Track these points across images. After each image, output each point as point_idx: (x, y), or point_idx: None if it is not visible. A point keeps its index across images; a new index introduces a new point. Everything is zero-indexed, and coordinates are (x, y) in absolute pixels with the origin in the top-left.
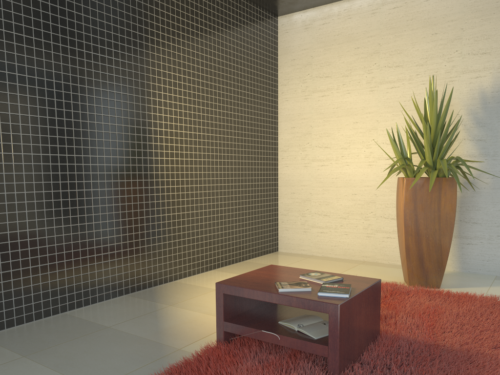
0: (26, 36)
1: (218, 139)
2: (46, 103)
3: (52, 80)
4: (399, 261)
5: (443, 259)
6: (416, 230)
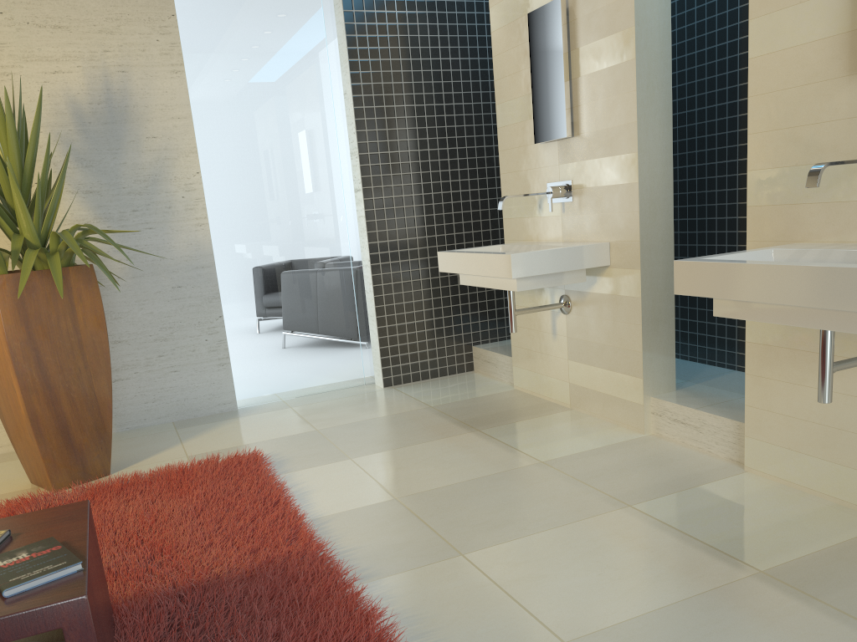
0: None
1: None
2: None
3: None
4: None
5: (105, 419)
6: (44, 378)
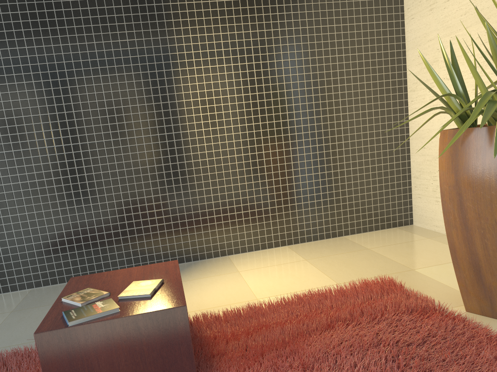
0: (37, 47)
1: (286, 96)
2: (62, 100)
3: (66, 78)
4: None
5: None
6: (463, 219)
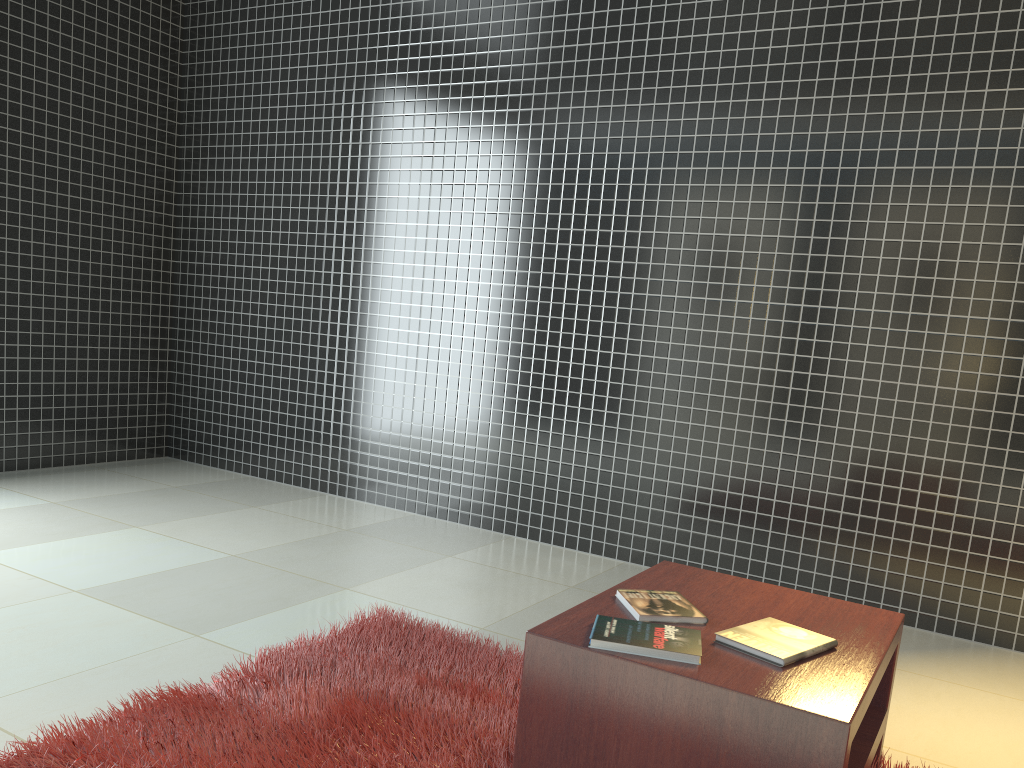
0: (783, 100)
1: None
2: (796, 211)
3: (819, 167)
4: None
5: None
6: None
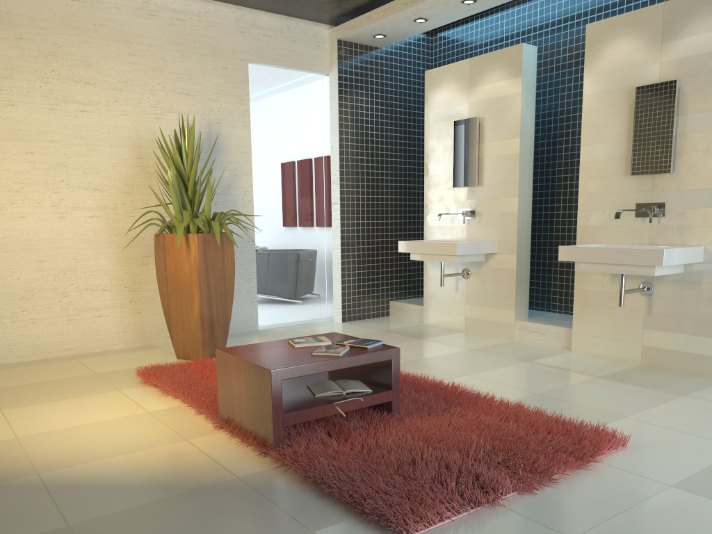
0: None
1: None
2: None
3: None
4: (118, 345)
5: (227, 321)
6: (209, 293)
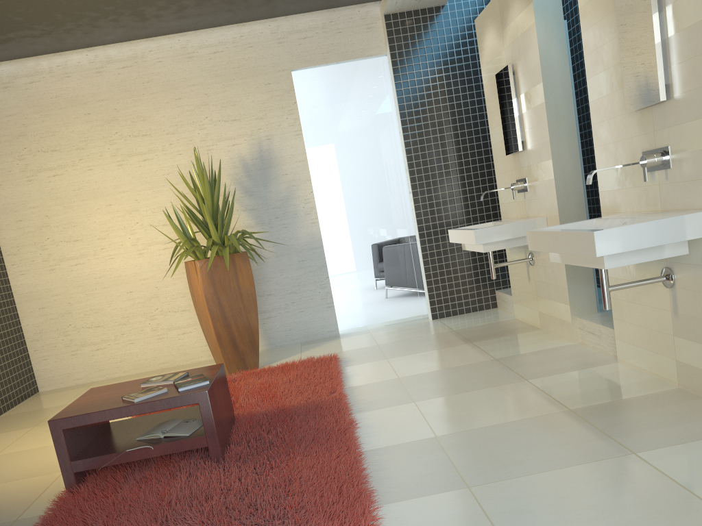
0: None
1: None
2: None
3: None
4: (203, 357)
5: (255, 337)
6: (222, 313)
